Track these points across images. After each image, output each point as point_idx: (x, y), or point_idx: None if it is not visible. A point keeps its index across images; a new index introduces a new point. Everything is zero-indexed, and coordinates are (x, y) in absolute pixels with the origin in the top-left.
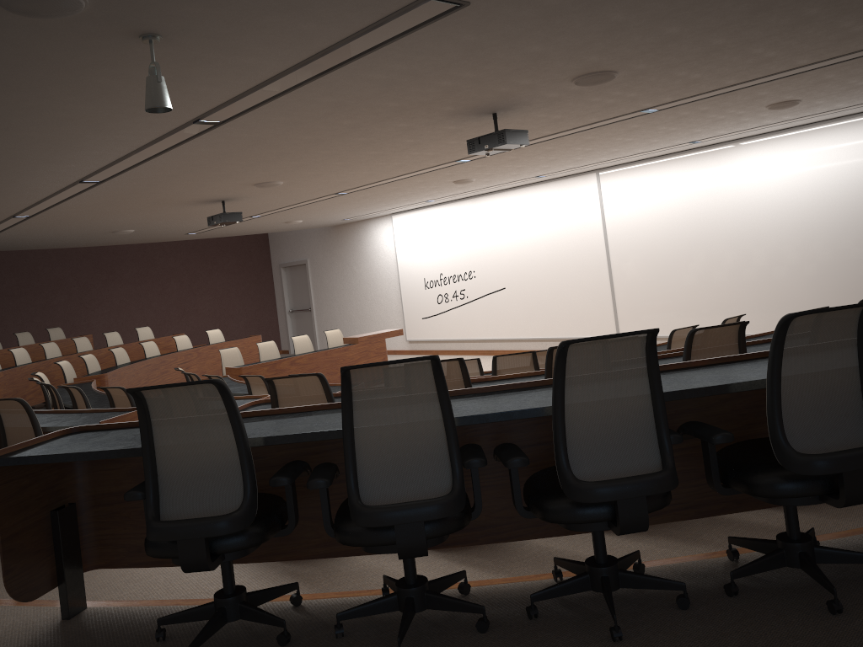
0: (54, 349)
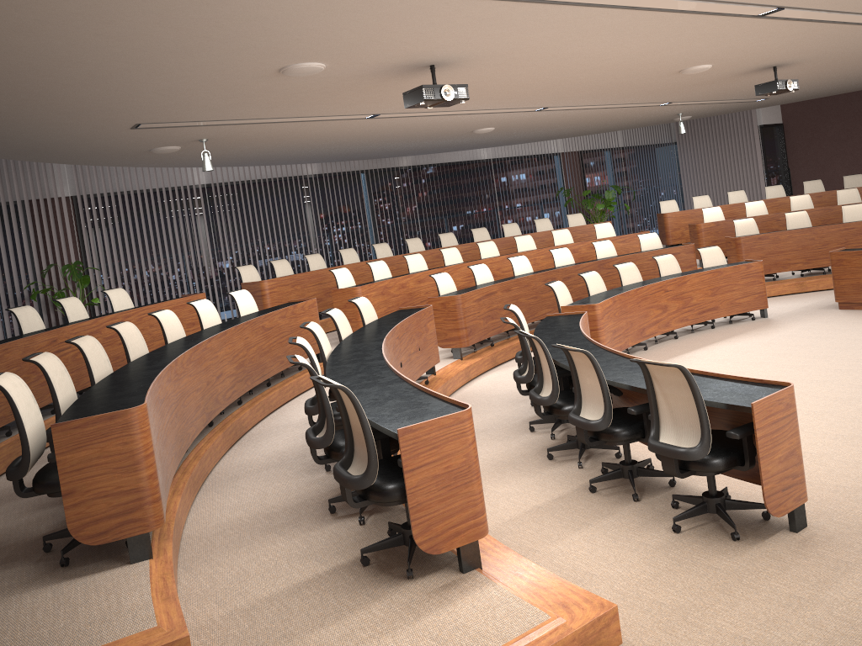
0: (851, 195)
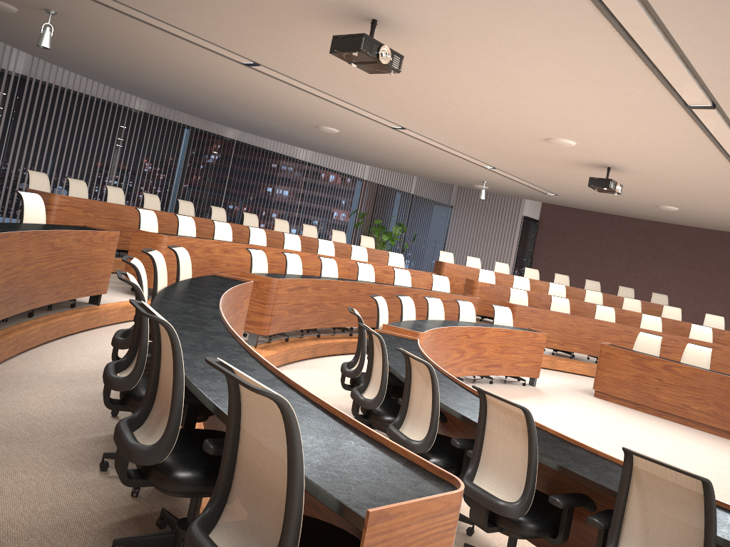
0: (596, 297)
